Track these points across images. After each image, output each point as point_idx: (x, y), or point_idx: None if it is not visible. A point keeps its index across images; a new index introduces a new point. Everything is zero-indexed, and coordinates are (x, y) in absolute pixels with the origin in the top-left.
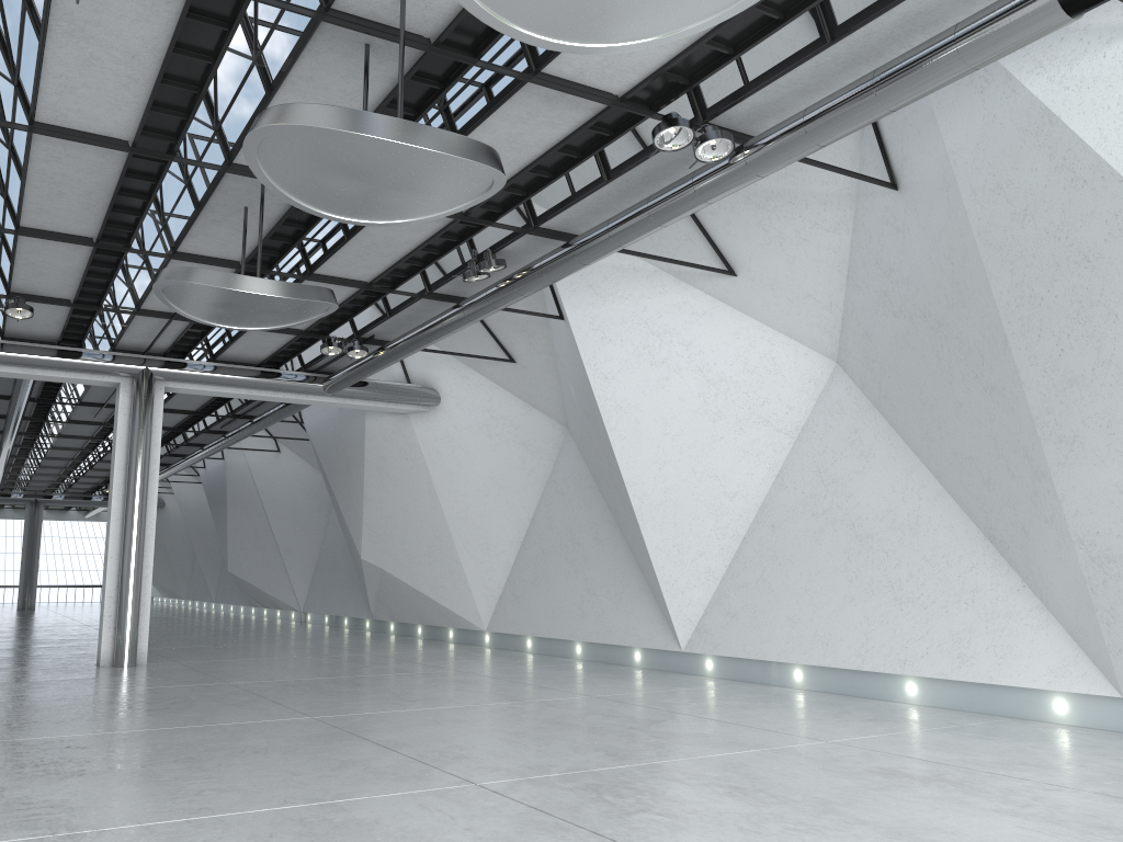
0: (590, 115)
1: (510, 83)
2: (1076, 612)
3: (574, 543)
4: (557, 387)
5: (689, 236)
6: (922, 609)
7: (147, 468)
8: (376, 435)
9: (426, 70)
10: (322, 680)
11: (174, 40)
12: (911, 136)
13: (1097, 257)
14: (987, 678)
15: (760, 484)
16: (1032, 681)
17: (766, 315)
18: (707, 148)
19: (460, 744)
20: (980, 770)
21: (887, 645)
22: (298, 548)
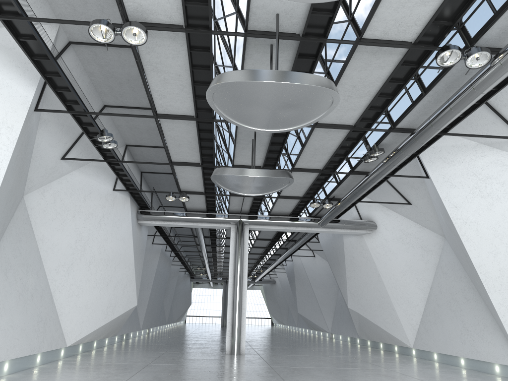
0: (400, 57)
1: (351, 49)
2: None
3: (453, 300)
4: (435, 215)
5: (493, 121)
6: None
7: (242, 264)
8: (349, 246)
9: (305, 52)
10: (314, 368)
11: (190, 63)
12: None
13: None
14: None
15: None
16: None
17: None
18: (474, 60)
19: None
20: None
21: None
22: (326, 302)
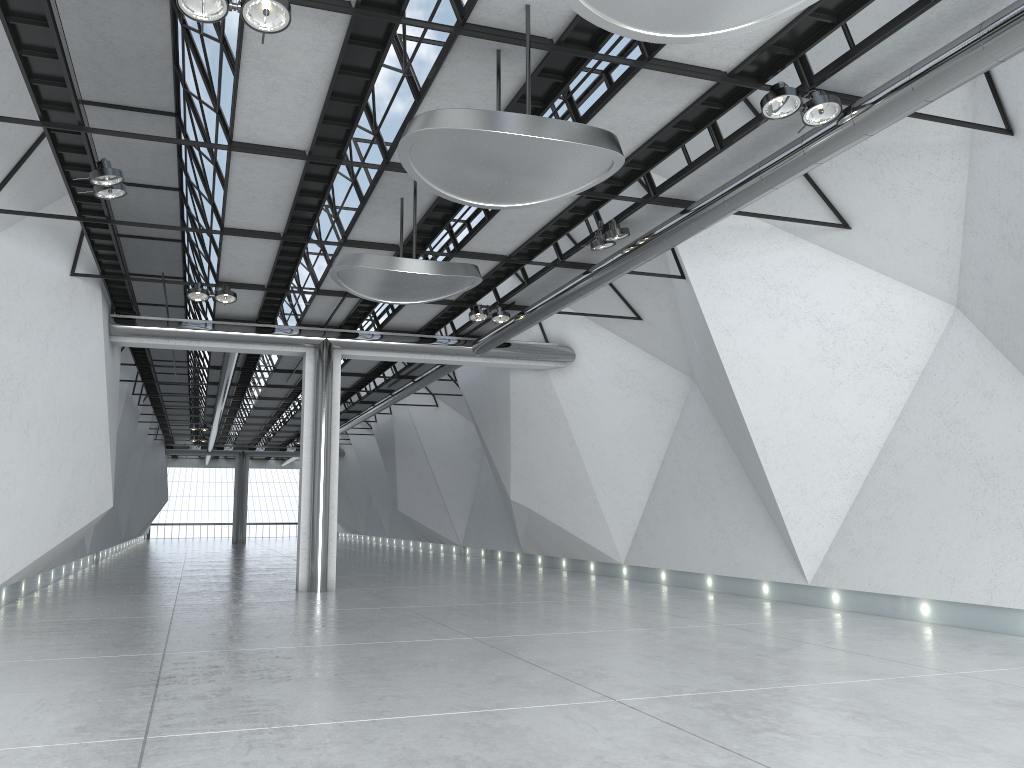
0: (701, 92)
1: (626, 71)
2: None
3: (701, 484)
4: (681, 341)
5: (802, 194)
6: None
7: (329, 424)
8: (520, 390)
9: (550, 67)
10: (480, 606)
11: (339, 63)
12: None
13: None
14: None
15: (881, 426)
16: None
17: (881, 264)
18: (815, 112)
19: (600, 665)
20: None
21: (1017, 581)
22: (456, 490)
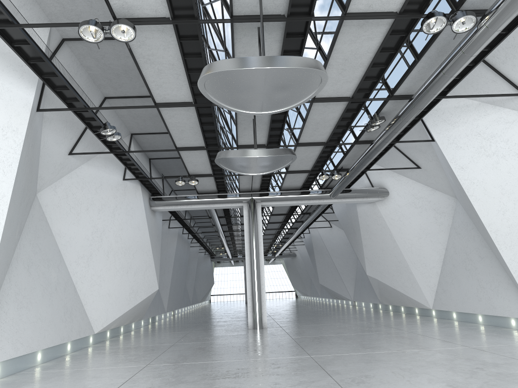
0: (388, 27)
1: (338, 24)
2: None
3: (468, 260)
4: (445, 177)
5: (493, 79)
6: None
7: (257, 241)
8: (362, 214)
9: (292, 31)
10: (334, 336)
11: (181, 52)
12: None
13: None
14: None
15: None
16: None
17: None
18: (460, 24)
19: (367, 374)
20: None
21: None
22: (346, 271)
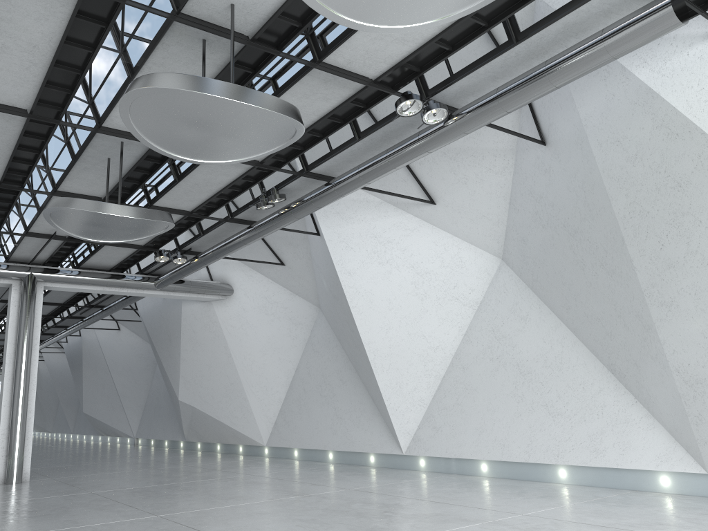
0: (352, 93)
1: (300, 70)
2: (674, 417)
3: (326, 384)
4: (313, 281)
5: (404, 179)
6: (568, 419)
7: (31, 342)
8: (189, 316)
9: (243, 60)
10: (158, 486)
11: (66, 33)
12: (555, 110)
13: (686, 183)
14: (615, 464)
15: (453, 340)
16: (646, 465)
17: (455, 229)
18: (430, 115)
19: None
20: (635, 530)
21: (545, 444)
22: (132, 394)
